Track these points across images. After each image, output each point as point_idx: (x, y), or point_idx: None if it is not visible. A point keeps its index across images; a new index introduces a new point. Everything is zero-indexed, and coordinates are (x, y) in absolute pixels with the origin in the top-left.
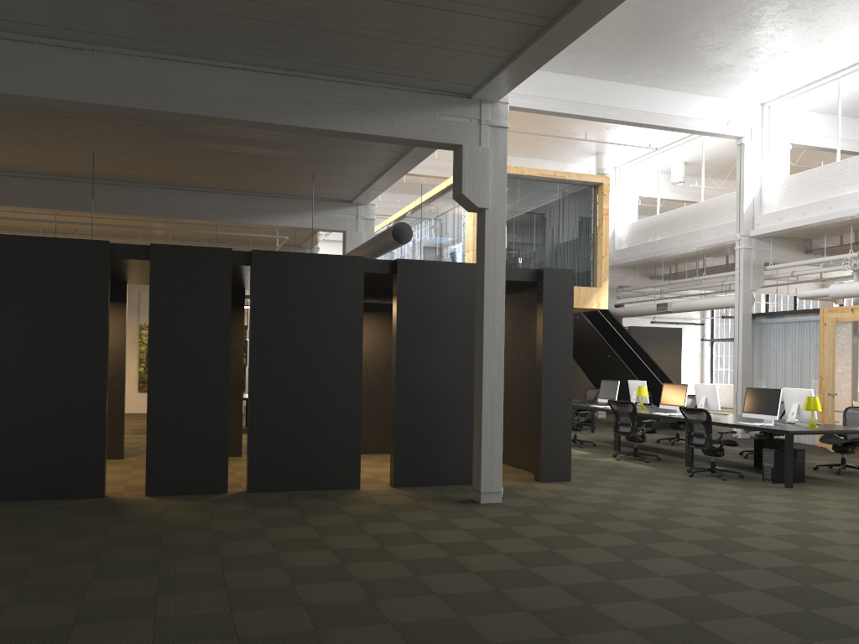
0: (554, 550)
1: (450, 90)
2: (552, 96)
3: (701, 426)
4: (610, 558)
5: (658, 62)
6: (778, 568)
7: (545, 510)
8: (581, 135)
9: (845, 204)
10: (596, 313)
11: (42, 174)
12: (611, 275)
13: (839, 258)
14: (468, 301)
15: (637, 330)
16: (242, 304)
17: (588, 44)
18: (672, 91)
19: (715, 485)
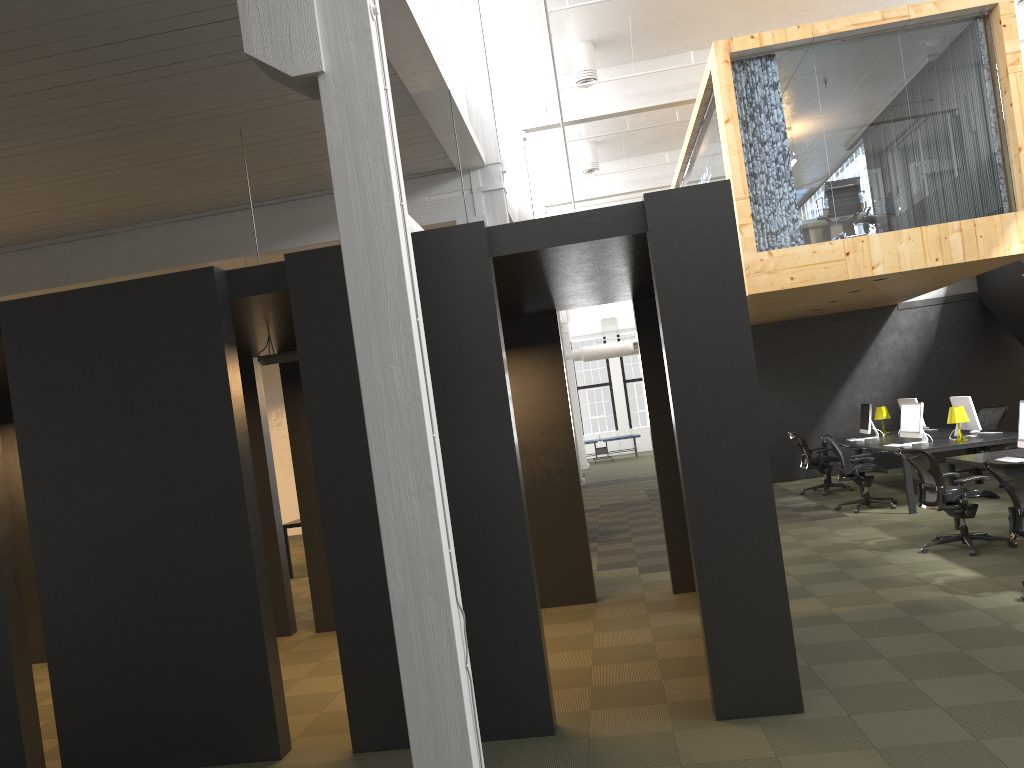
0: None
1: None
2: None
3: None
4: None
5: None
6: None
7: None
8: None
9: None
10: None
11: (16, 245)
12: None
13: None
14: (461, 315)
15: None
16: (251, 384)
17: None
18: None
19: None
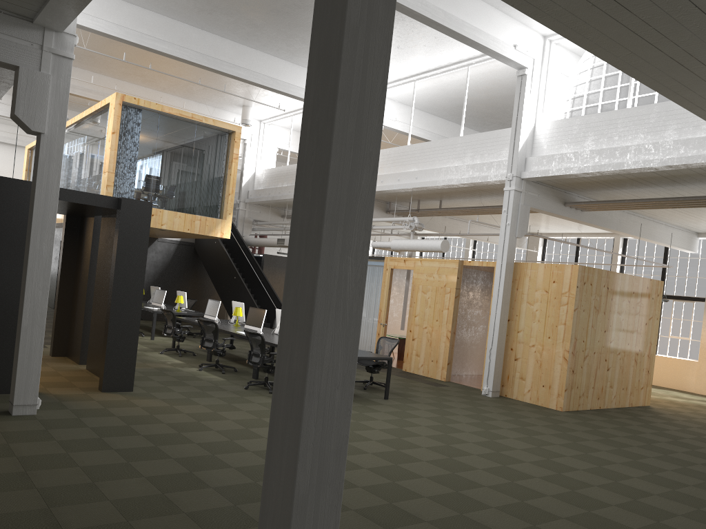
0: (29, 471)
1: (8, 9)
2: (188, 47)
3: (258, 347)
4: (78, 479)
5: (279, 37)
6: (227, 487)
7: (72, 423)
8: (227, 87)
9: (407, 178)
10: (233, 240)
11: None
12: (249, 210)
13: (401, 220)
14: None
15: (270, 258)
16: None
17: (216, 6)
18: (294, 65)
19: (258, 397)
